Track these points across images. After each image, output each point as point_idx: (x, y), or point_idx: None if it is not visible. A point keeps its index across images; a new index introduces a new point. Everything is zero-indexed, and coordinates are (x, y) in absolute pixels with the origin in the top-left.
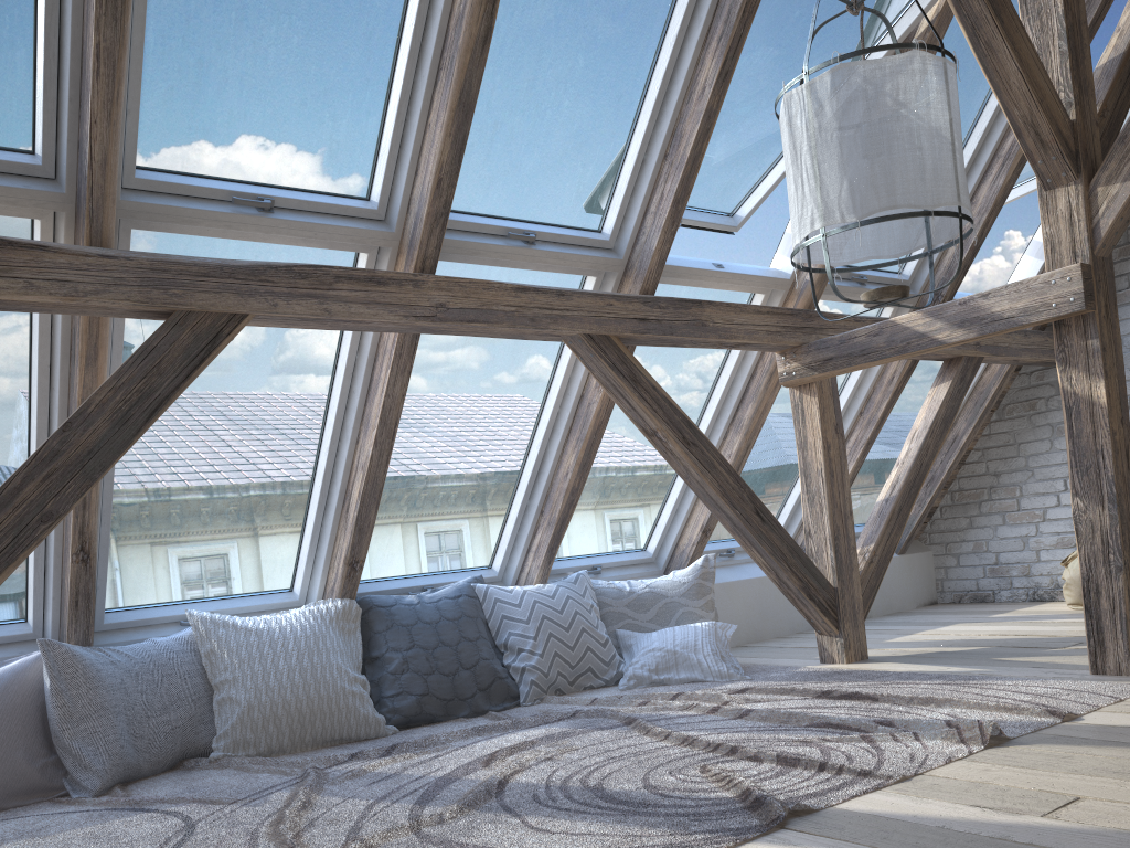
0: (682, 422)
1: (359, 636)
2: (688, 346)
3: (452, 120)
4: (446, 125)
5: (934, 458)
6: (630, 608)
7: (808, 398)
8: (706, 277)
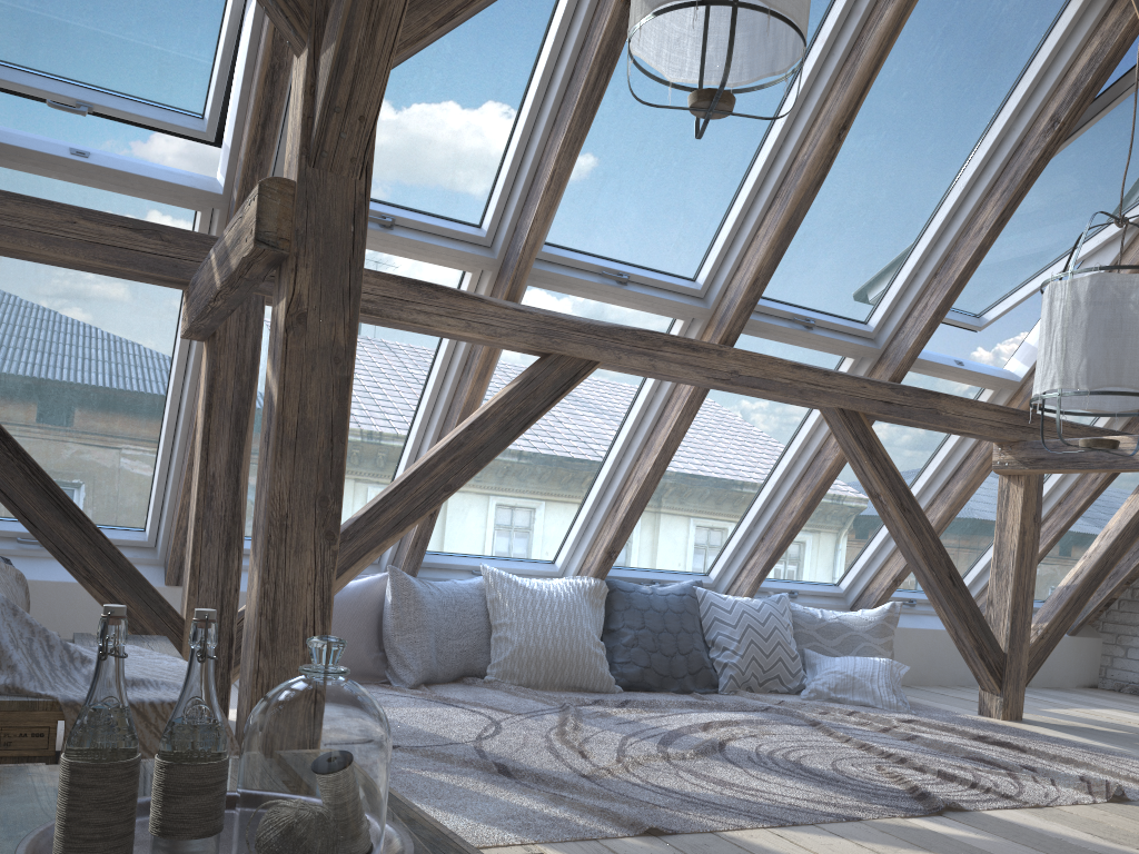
0: (902, 491)
1: (602, 610)
2: (919, 427)
3: (778, 238)
4: (772, 240)
5: (1119, 558)
6: (819, 633)
7: (1014, 487)
8: (947, 371)
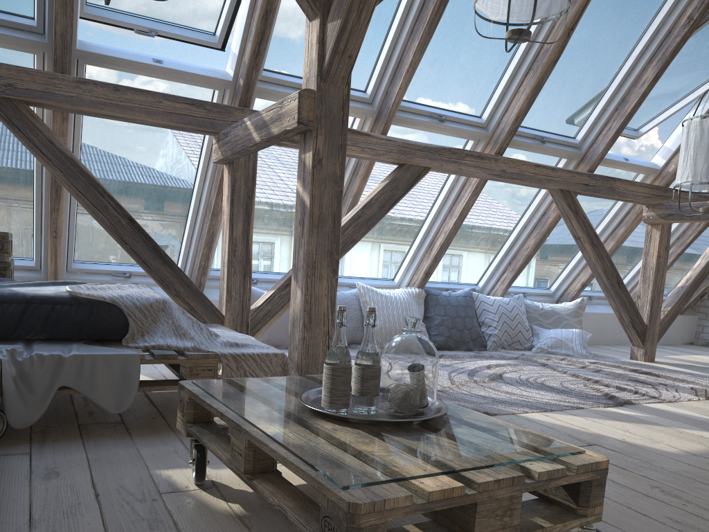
0: (593, 235)
1: (422, 306)
2: (602, 198)
3: (531, 93)
4: (527, 94)
5: None
6: (540, 316)
7: (655, 230)
8: (619, 165)
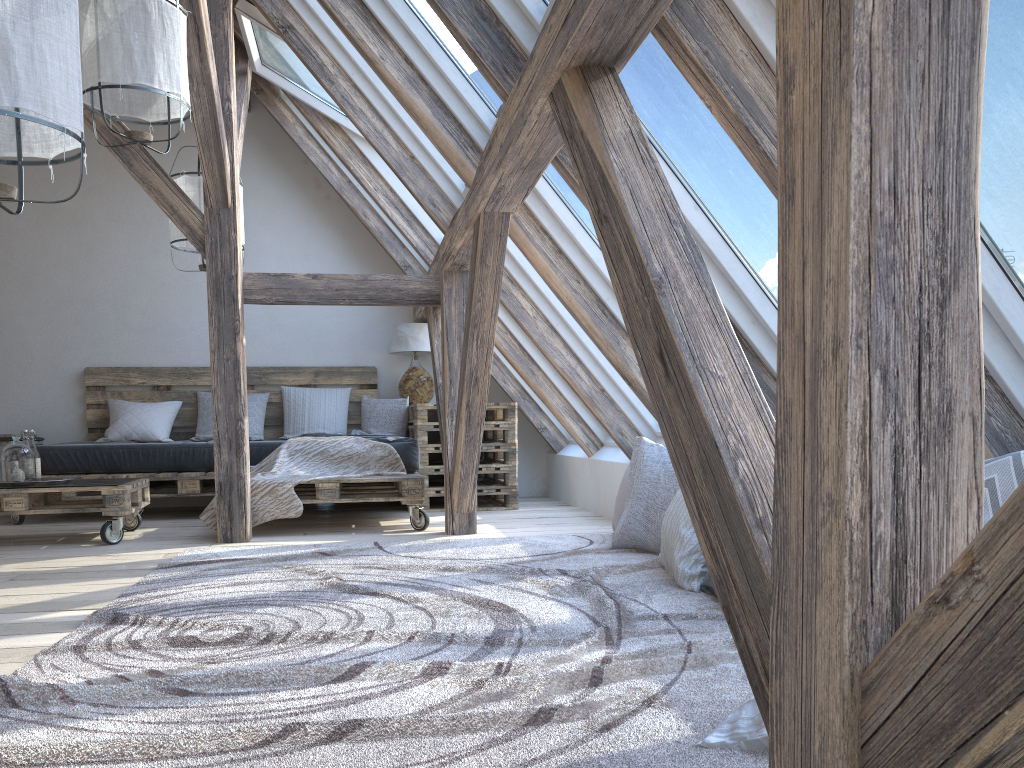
0: (598, 180)
1: None
2: None
3: None
4: None
5: None
6: None
7: None
8: None
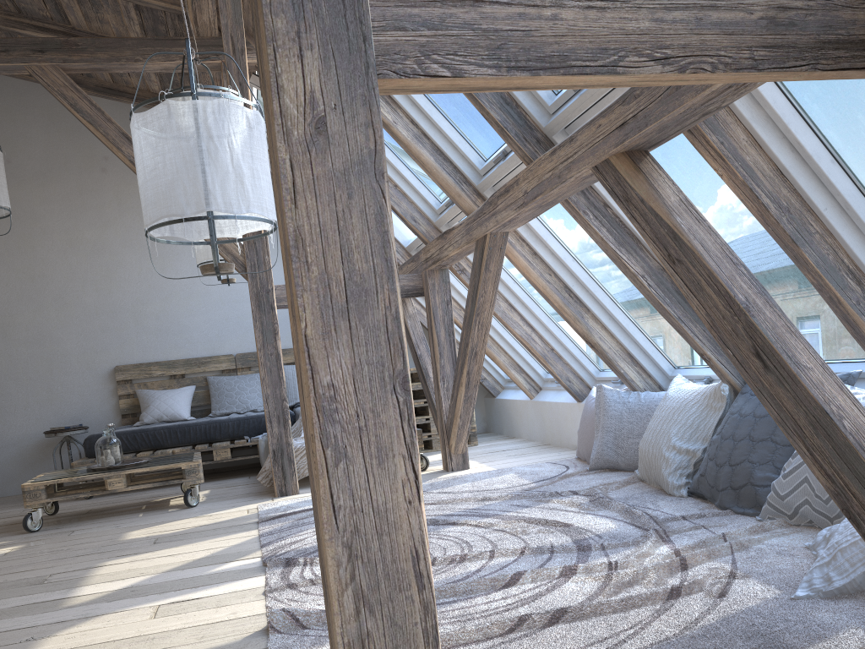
0: (667, 235)
1: (719, 414)
2: (720, 104)
3: None
4: None
5: None
6: None
7: None
8: None
